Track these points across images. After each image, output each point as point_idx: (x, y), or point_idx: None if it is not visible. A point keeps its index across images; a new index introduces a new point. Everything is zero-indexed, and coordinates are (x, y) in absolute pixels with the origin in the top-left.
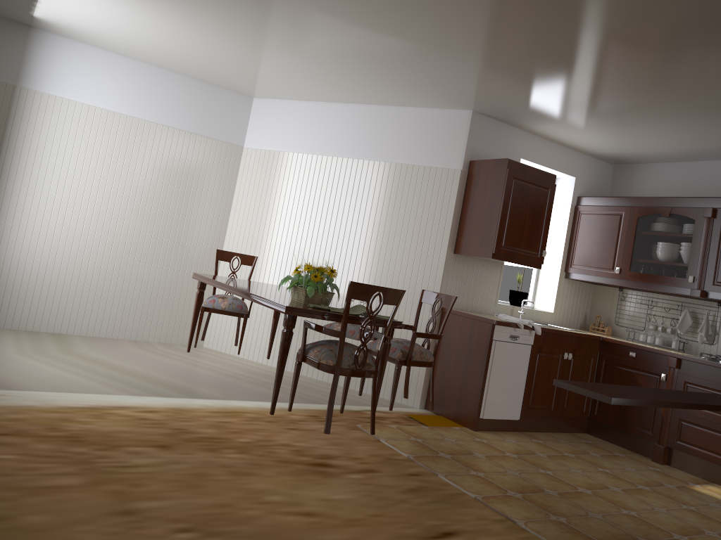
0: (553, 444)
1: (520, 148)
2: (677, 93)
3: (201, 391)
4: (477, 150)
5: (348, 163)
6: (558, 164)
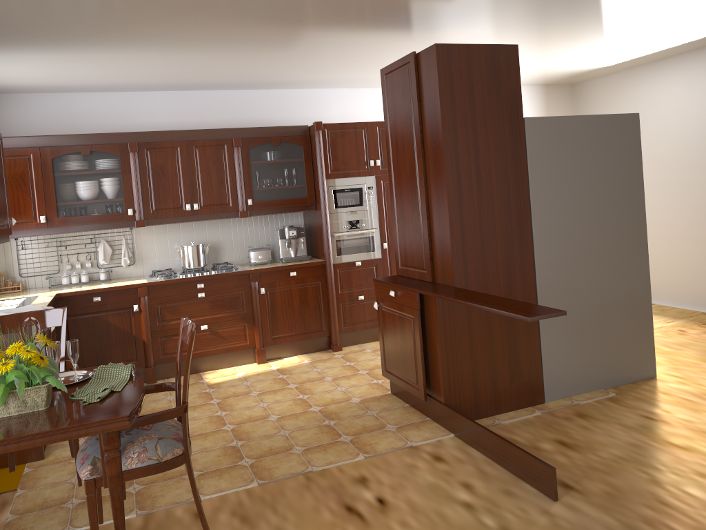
0: None
1: None
2: (182, 45)
3: None
4: None
5: None
6: None
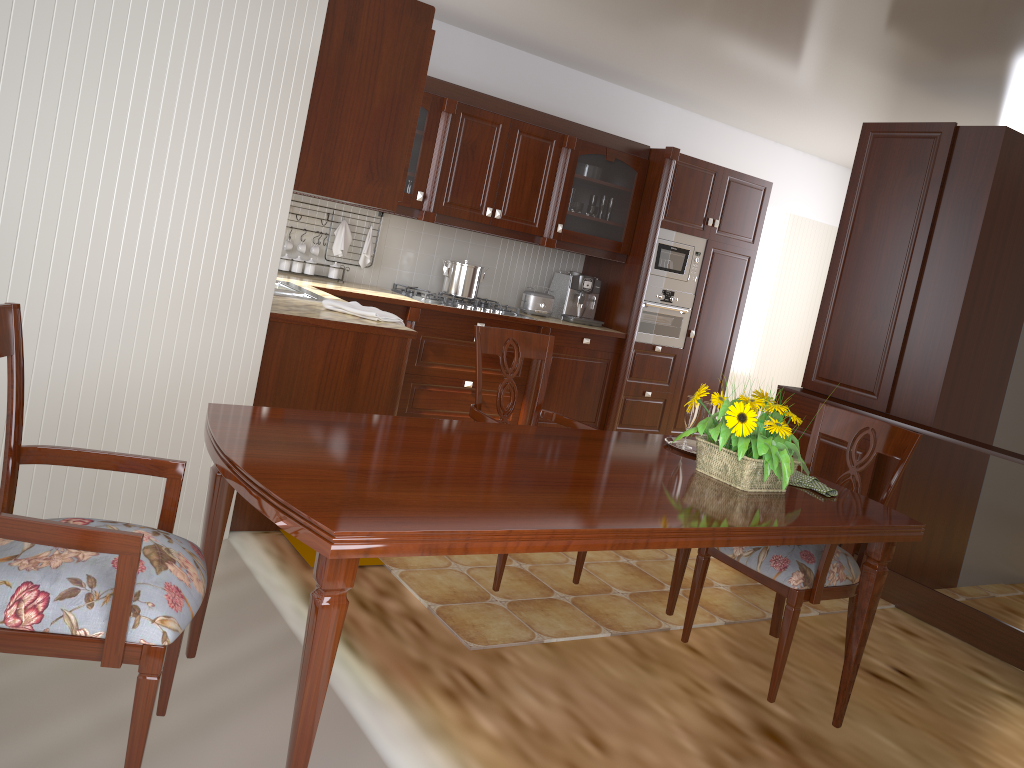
0: None
1: None
2: (649, 4)
3: None
4: None
5: None
6: None
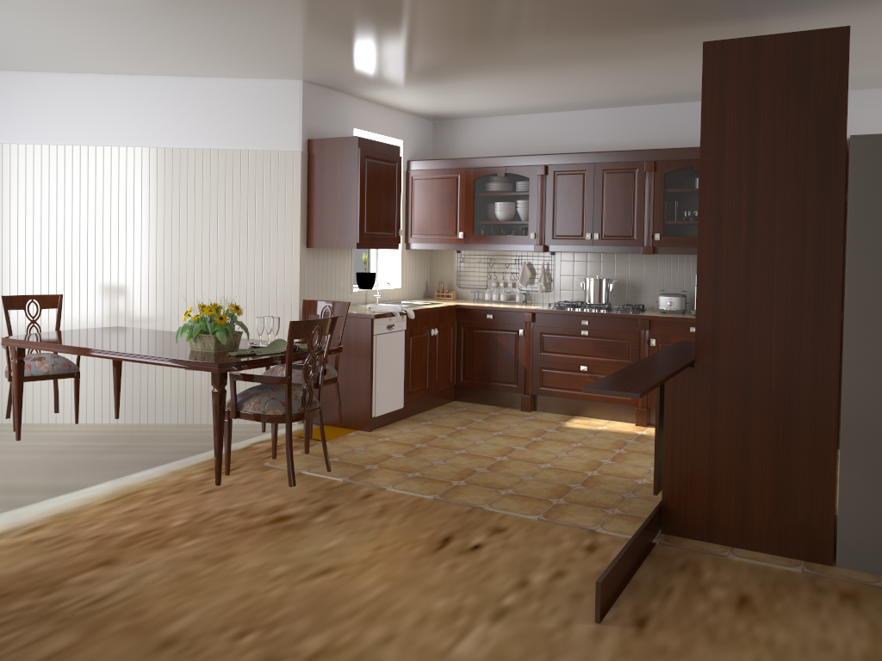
0: (441, 422)
1: (352, 117)
2: (527, 66)
3: (57, 483)
4: (313, 125)
5: (151, 154)
6: (387, 129)
